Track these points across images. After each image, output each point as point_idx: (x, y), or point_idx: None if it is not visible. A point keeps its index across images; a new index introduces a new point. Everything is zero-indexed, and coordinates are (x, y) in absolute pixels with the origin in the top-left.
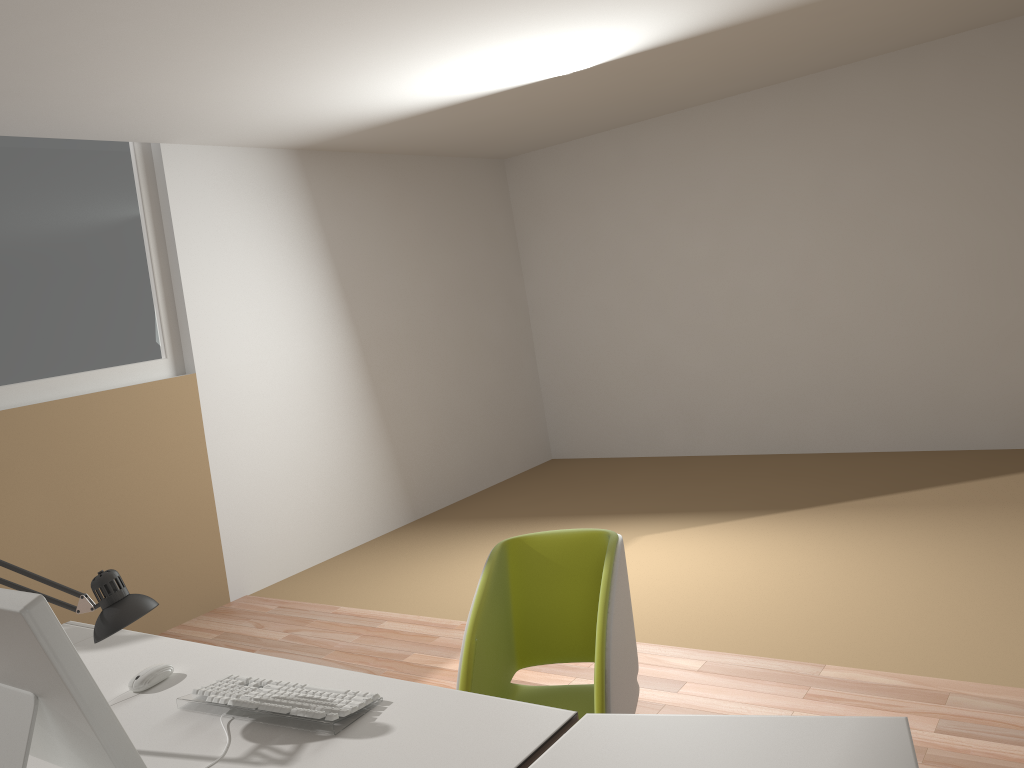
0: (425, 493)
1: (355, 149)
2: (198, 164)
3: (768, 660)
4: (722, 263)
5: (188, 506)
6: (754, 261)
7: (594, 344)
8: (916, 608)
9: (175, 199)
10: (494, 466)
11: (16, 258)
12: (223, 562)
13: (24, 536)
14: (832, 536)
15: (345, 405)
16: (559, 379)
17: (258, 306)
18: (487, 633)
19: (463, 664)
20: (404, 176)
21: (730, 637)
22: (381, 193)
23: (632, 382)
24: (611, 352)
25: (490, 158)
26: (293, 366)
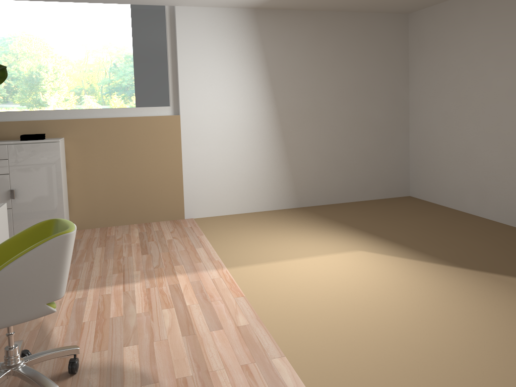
0: (308, 195)
1: (289, 8)
2: (194, 16)
3: (270, 339)
4: (515, 92)
5: (169, 173)
6: None
7: (437, 134)
8: (392, 354)
9: (179, 33)
10: (361, 191)
11: (106, 56)
12: (183, 201)
13: (95, 169)
14: (446, 291)
15: (263, 142)
16: (418, 151)
17: (218, 87)
18: (4, 256)
19: None
20: (325, 23)
21: (282, 319)
22: (306, 33)
23: (453, 161)
24: (445, 140)
25: (396, 13)
26: (234, 119)
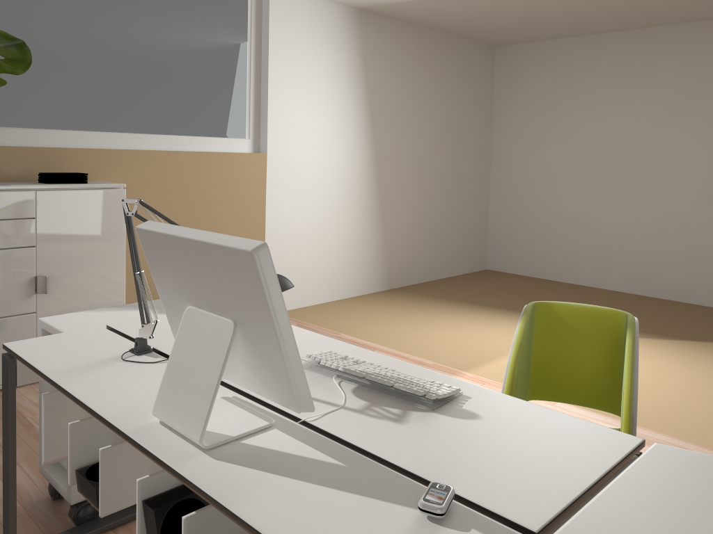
0: (399, 272)
1: (397, 17)
2: (292, 5)
3: (684, 442)
4: (654, 150)
5: None
6: (681, 152)
7: (536, 193)
8: None
9: (273, 27)
10: (447, 265)
11: (165, 47)
12: None
13: None
14: None
15: (358, 199)
16: (504, 214)
17: (314, 116)
18: (522, 366)
19: (507, 384)
20: (425, 44)
21: (649, 418)
22: (408, 53)
23: (560, 226)
24: (549, 201)
25: (486, 44)
26: (329, 163)
